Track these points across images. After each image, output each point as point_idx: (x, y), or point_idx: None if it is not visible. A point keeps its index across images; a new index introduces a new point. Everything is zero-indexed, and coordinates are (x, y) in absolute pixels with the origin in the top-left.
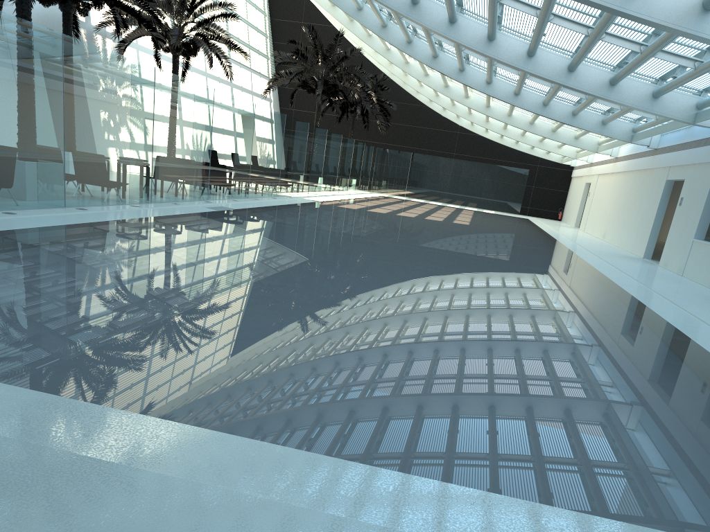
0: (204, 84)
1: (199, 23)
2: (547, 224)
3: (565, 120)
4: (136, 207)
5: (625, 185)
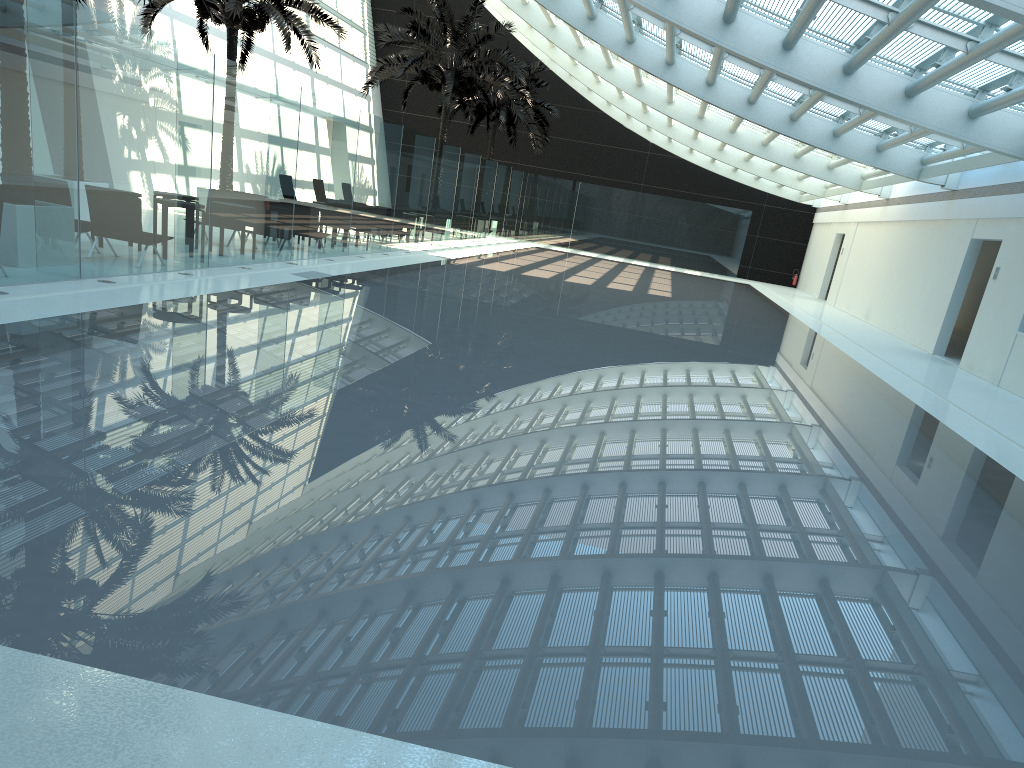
0: (272, 73)
1: None
2: (780, 295)
3: (822, 144)
4: (188, 276)
5: (901, 242)
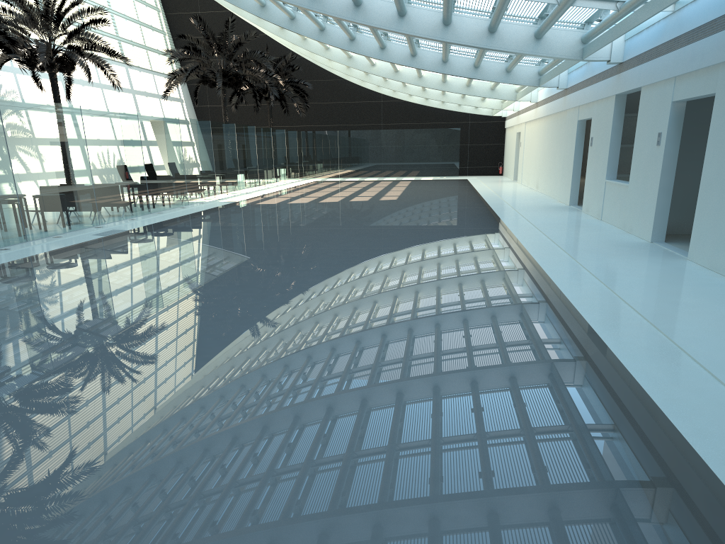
0: (101, 97)
1: (69, 35)
2: (484, 183)
3: (468, 75)
4: (5, 250)
5: (547, 131)
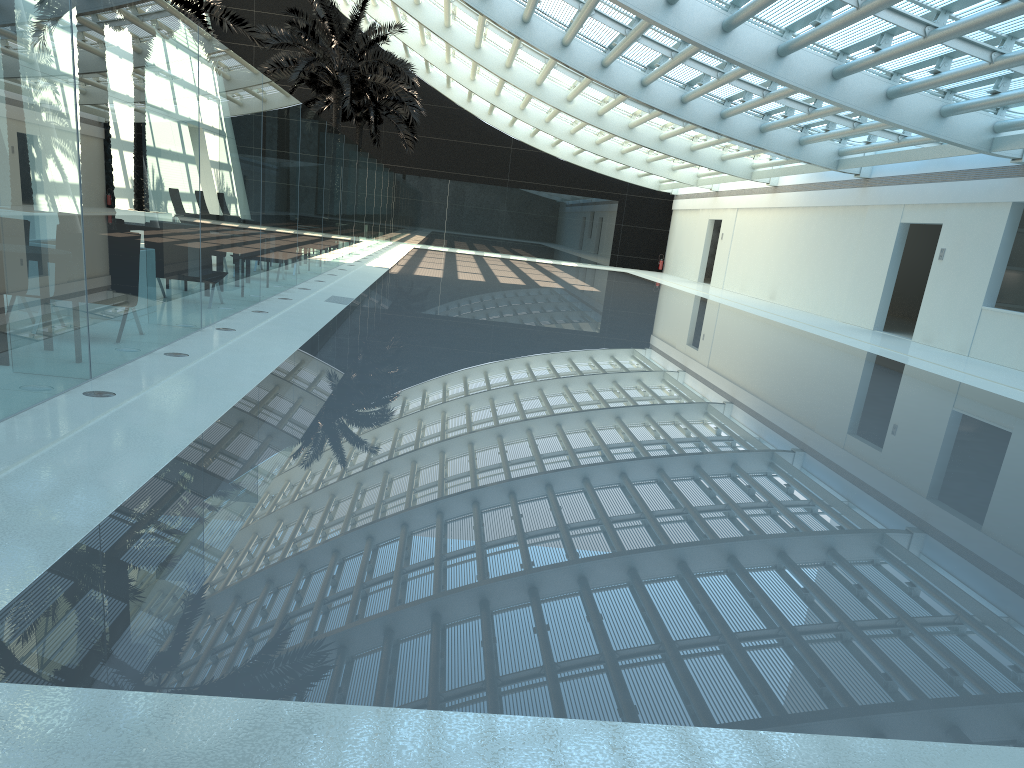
0: None
1: None
2: (669, 281)
3: (751, 140)
4: (268, 314)
5: (804, 227)
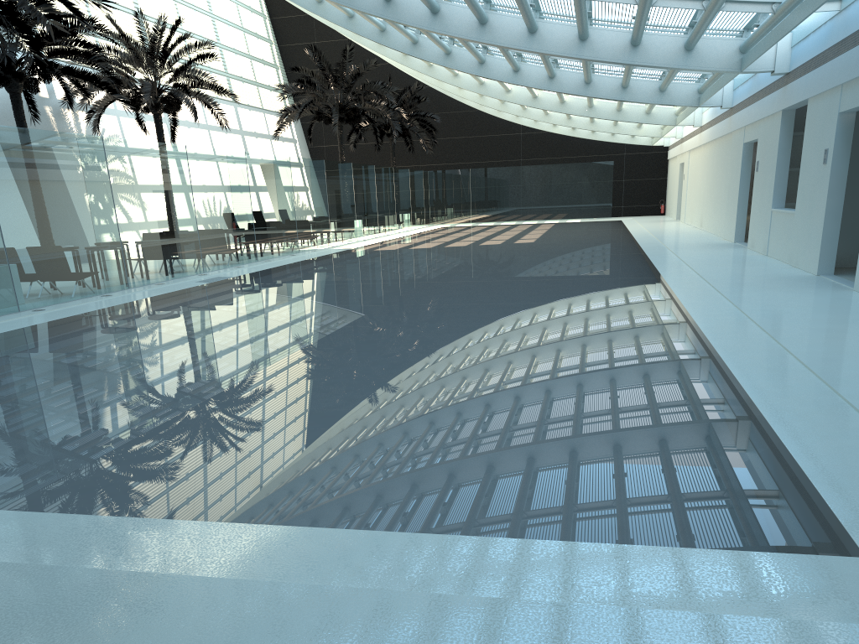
0: (208, 139)
1: (175, 72)
2: (640, 223)
3: (615, 96)
4: (107, 296)
5: (712, 159)
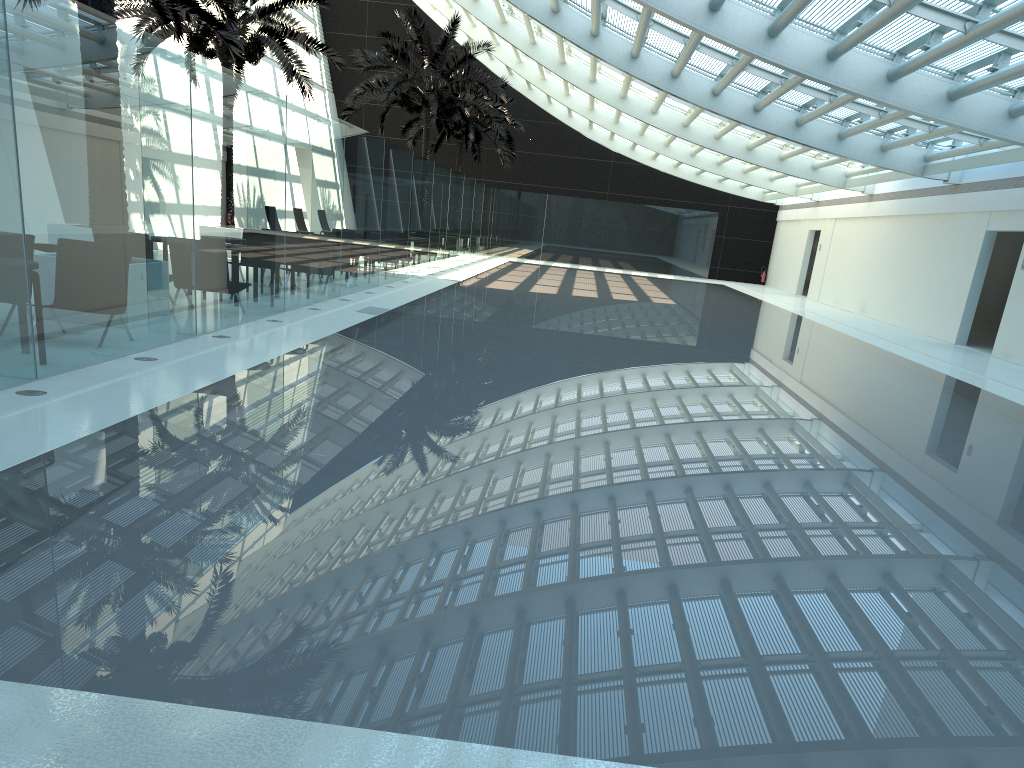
0: None
1: (263, 12)
2: (762, 293)
3: (828, 147)
4: (280, 323)
5: (895, 236)
